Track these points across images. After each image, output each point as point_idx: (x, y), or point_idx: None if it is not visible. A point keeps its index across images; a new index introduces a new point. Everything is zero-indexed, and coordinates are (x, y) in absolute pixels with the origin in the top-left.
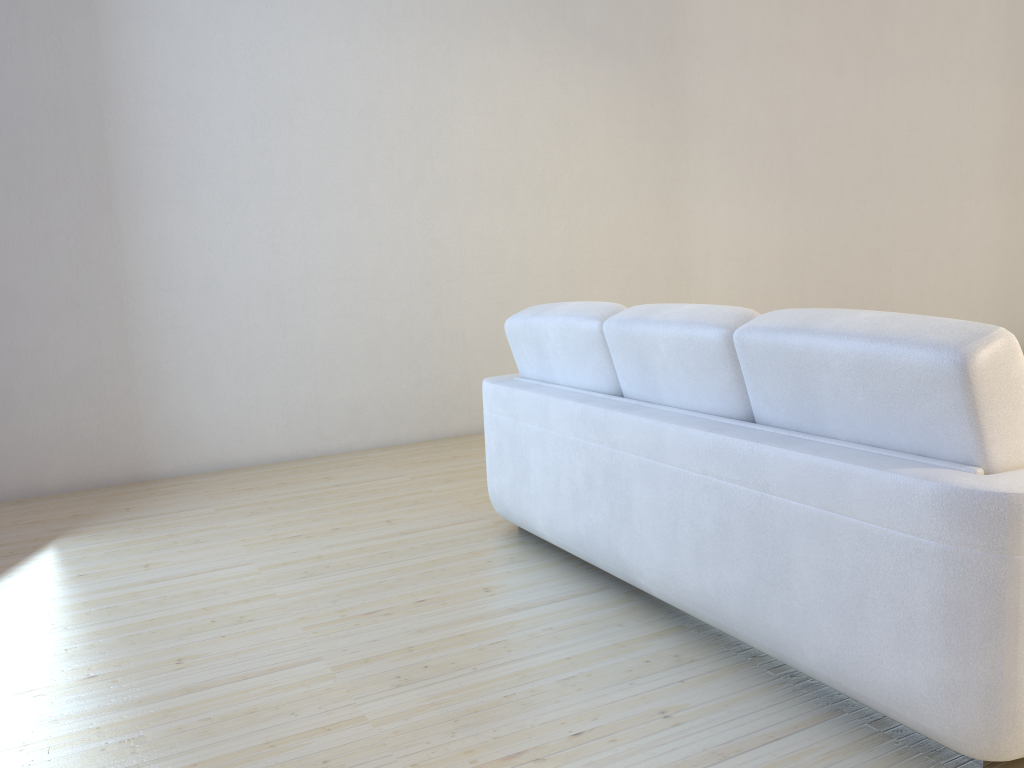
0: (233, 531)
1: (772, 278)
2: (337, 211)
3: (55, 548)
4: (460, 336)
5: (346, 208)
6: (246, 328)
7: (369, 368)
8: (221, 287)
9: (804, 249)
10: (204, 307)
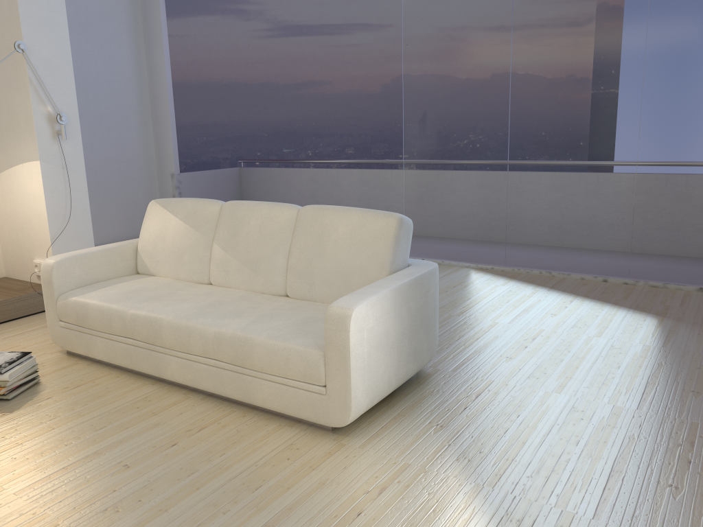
0: (579, 335)
1: None
2: None
3: (632, 312)
4: None
5: None
6: None
7: None
8: None
9: None
10: None
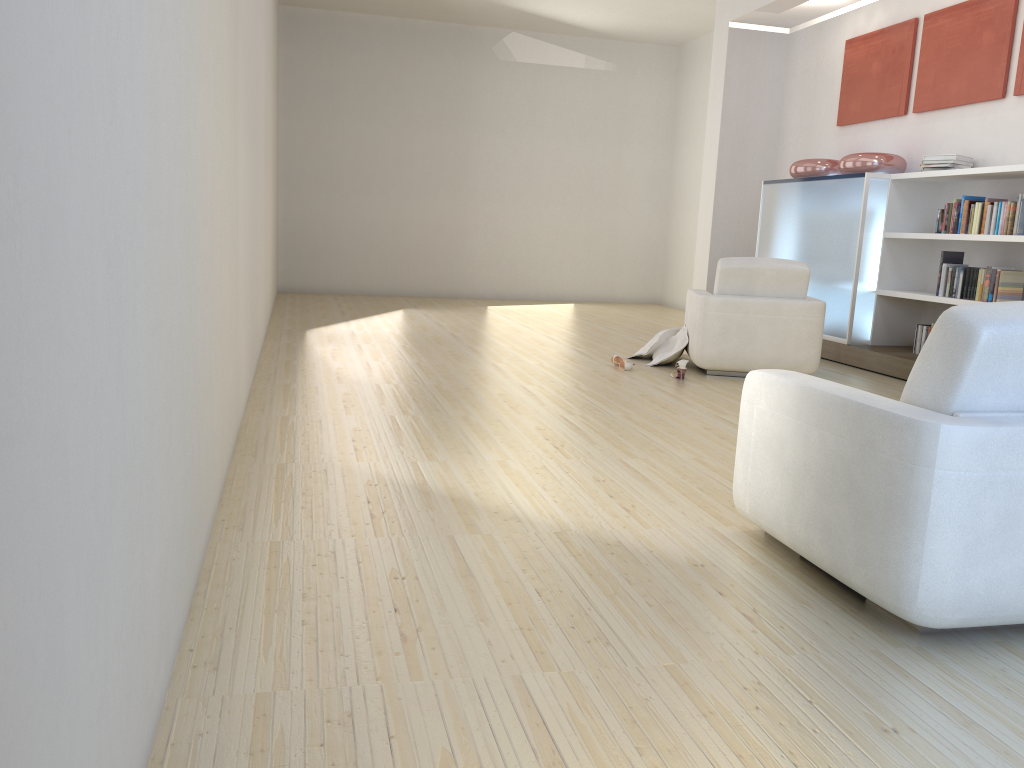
0: None
1: (247, 249)
2: (149, 7)
3: None
4: (197, 361)
5: (153, 5)
6: (93, 399)
7: (168, 469)
8: (65, 227)
9: (250, 212)
10: (46, 321)
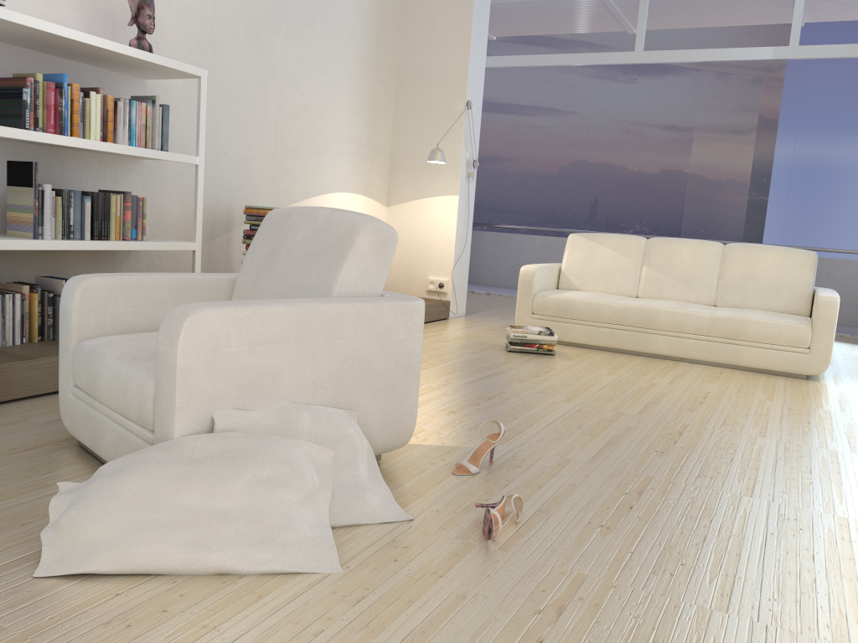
0: None
1: None
2: None
3: None
4: None
5: None
6: None
7: None
8: None
9: None
10: None
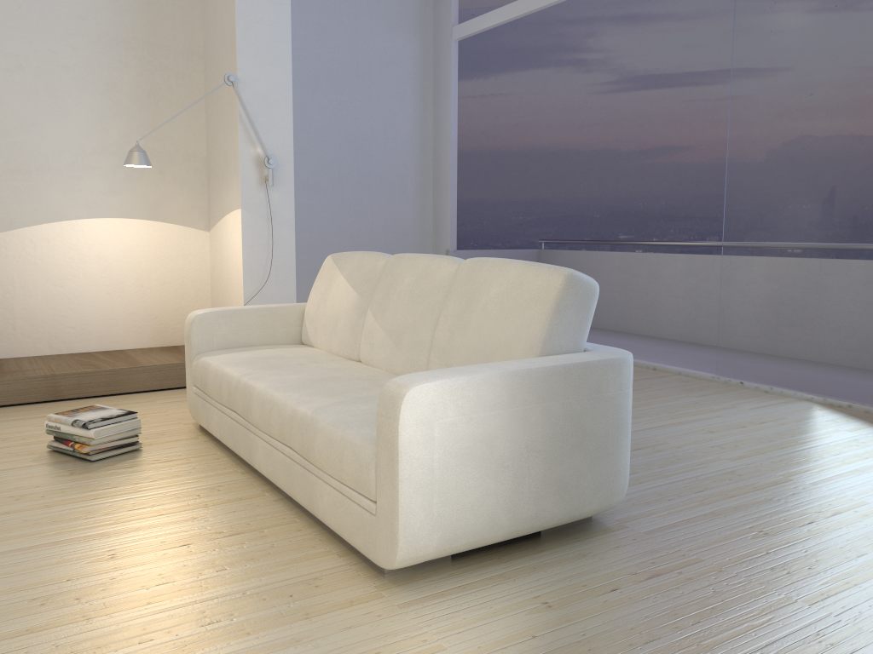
0: None
1: None
2: None
3: None
4: None
5: None
6: None
7: None
8: None
9: None
10: None
